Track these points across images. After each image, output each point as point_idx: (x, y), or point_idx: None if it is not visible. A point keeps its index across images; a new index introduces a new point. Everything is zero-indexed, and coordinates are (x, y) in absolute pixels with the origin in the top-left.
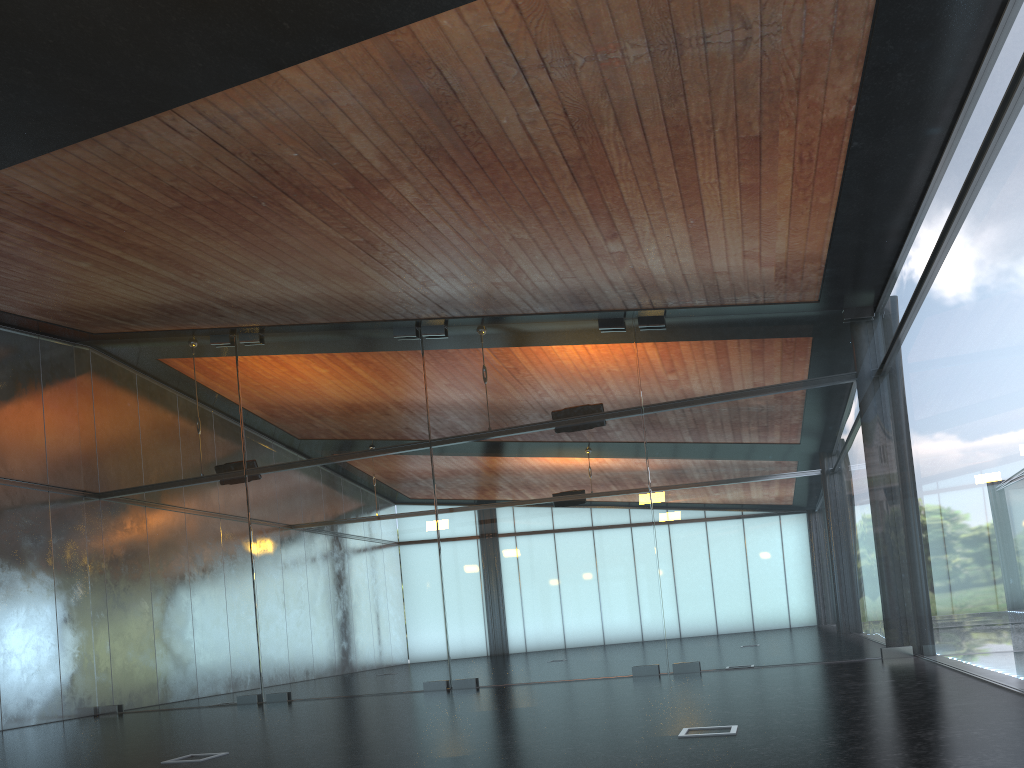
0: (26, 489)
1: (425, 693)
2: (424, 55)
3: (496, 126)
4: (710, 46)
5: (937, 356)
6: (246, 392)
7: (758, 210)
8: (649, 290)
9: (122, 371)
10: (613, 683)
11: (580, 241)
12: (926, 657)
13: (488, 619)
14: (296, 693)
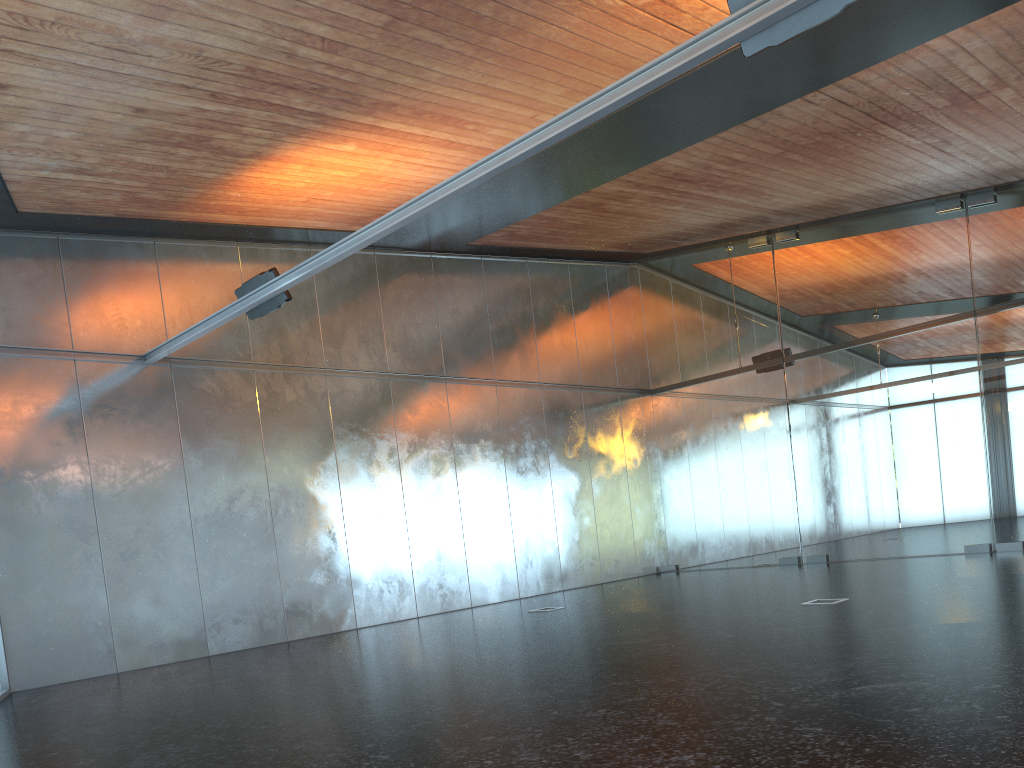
0: (604, 393)
1: (968, 555)
2: None
3: None
4: None
5: None
6: (782, 287)
7: None
8: None
9: (669, 282)
10: None
11: None
12: None
13: None
14: (834, 555)
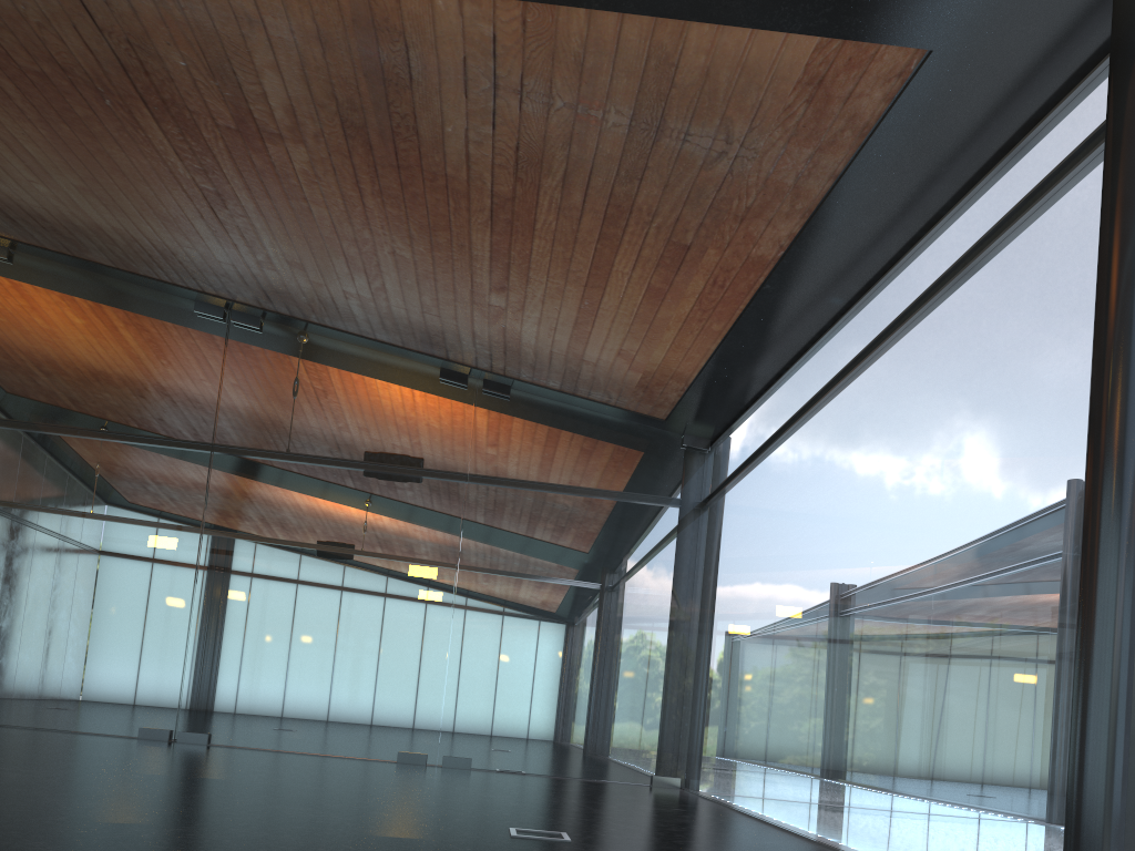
0: None
1: (142, 741)
2: (398, 25)
3: (437, 131)
4: (687, 144)
5: (780, 507)
6: None
7: (653, 315)
8: (509, 355)
9: None
10: (380, 766)
11: (464, 281)
12: (695, 791)
13: (240, 668)
14: None
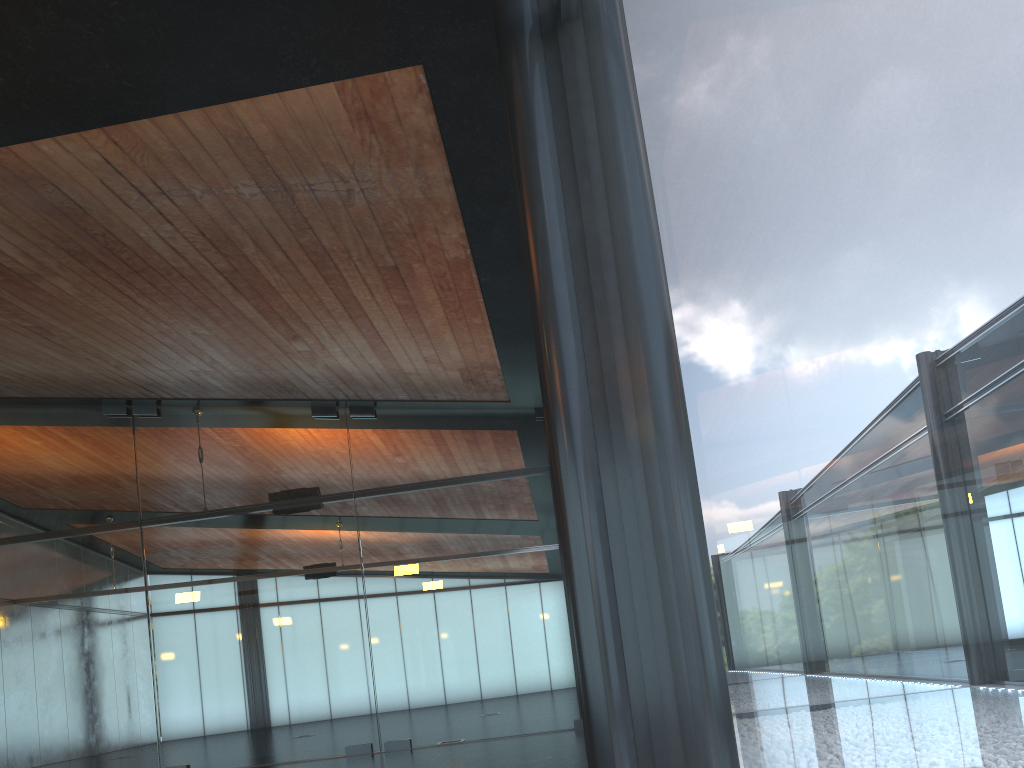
0: None
1: None
2: (35, 173)
3: (136, 238)
4: (318, 192)
5: None
6: None
7: (422, 325)
8: (350, 384)
9: None
10: (319, 765)
11: (264, 340)
12: None
13: (200, 703)
14: None
